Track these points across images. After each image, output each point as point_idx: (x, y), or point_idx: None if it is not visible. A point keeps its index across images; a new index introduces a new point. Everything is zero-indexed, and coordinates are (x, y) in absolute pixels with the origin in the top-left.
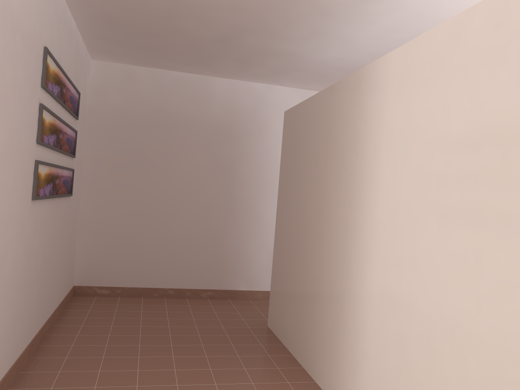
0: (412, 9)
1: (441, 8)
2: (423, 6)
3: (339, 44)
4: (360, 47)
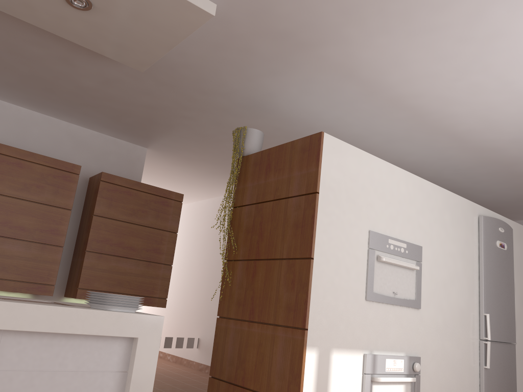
0: (445, 169)
1: (455, 164)
2: (445, 167)
3: (470, 191)
4: (486, 188)
